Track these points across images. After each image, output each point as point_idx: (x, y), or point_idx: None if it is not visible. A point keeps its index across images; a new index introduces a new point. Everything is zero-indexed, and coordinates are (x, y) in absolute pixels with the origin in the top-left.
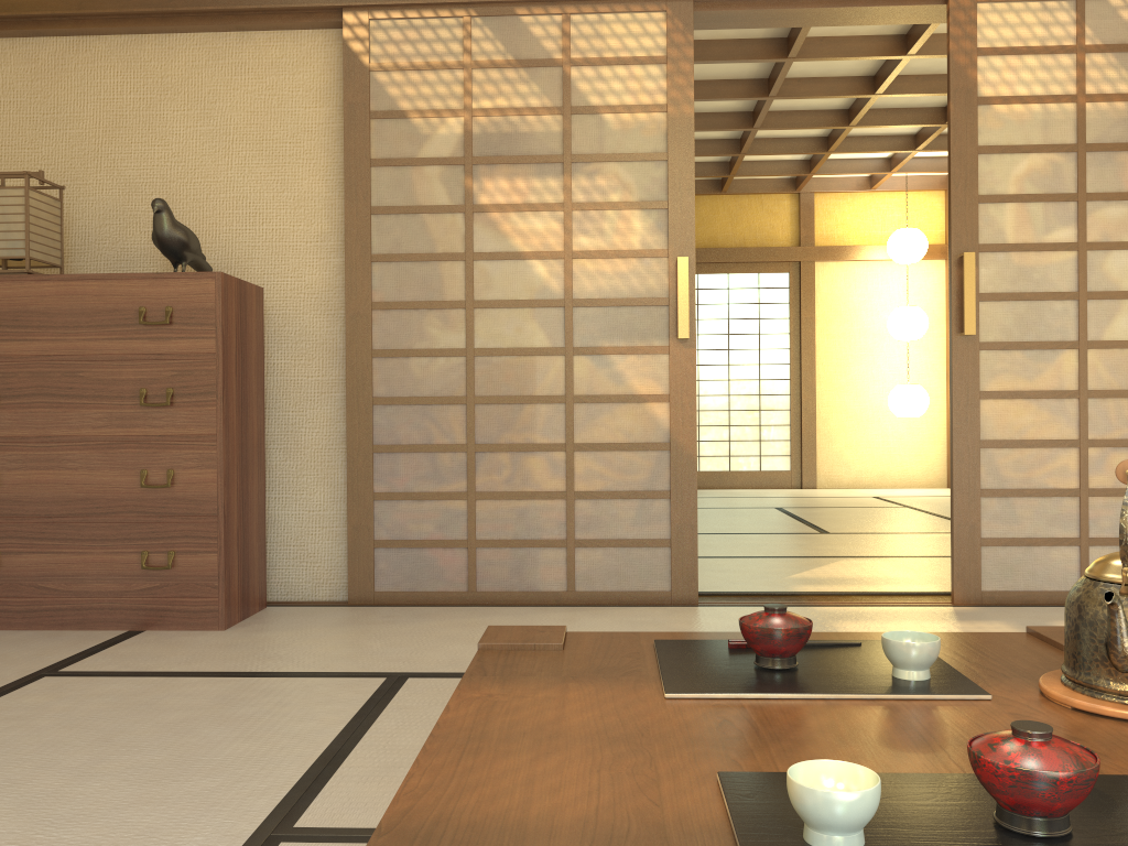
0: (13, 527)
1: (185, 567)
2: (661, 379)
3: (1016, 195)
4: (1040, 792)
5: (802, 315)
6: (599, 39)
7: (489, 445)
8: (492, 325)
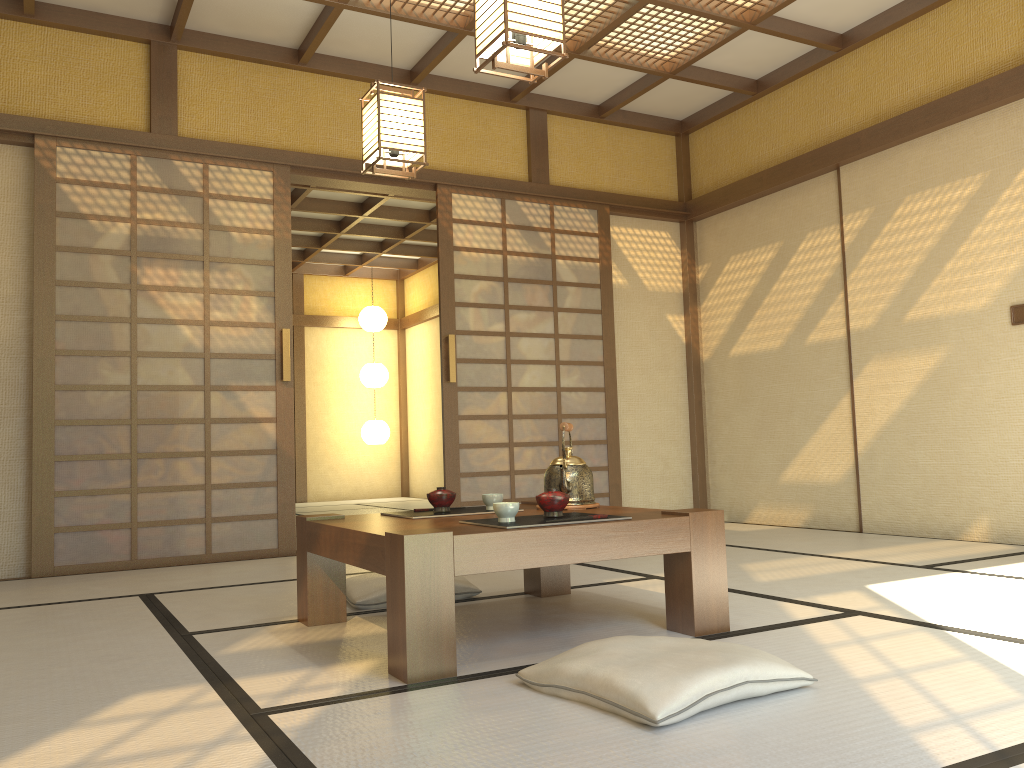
0: None
1: None
2: (271, 407)
3: (474, 303)
4: (557, 502)
5: (295, 367)
6: (229, 183)
7: (148, 453)
8: (151, 369)
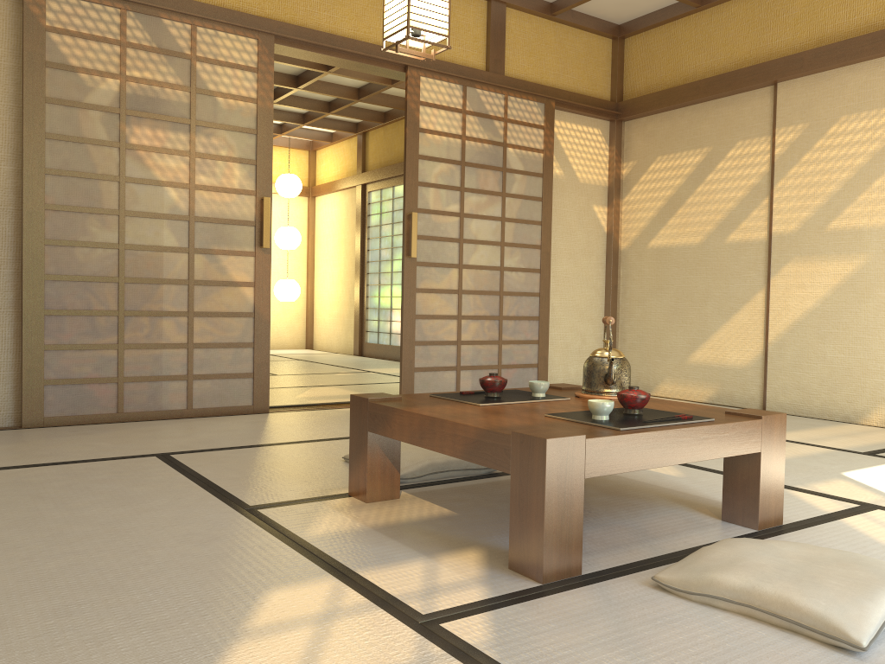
0: None
1: None
2: (250, 272)
3: (435, 184)
4: (642, 401)
5: None
6: (215, 47)
7: (135, 311)
8: (138, 229)
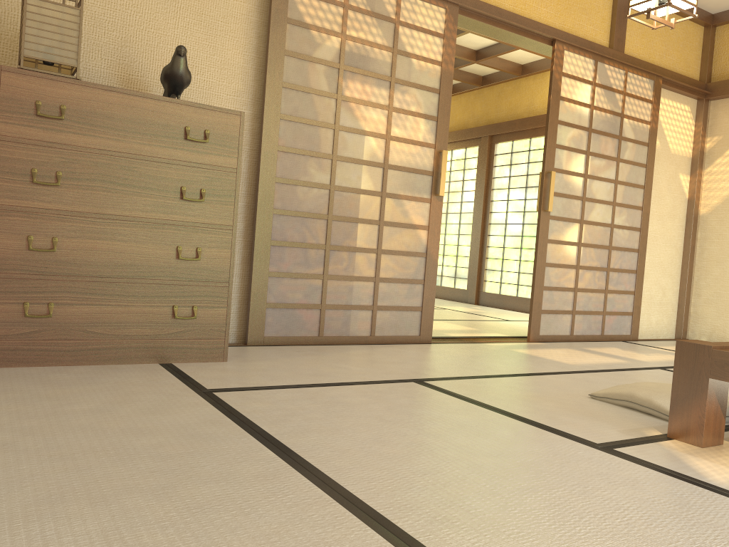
0: (68, 283)
1: (203, 318)
2: (425, 217)
3: (568, 147)
4: None
5: None
6: (414, 13)
7: (338, 246)
8: (345, 172)
